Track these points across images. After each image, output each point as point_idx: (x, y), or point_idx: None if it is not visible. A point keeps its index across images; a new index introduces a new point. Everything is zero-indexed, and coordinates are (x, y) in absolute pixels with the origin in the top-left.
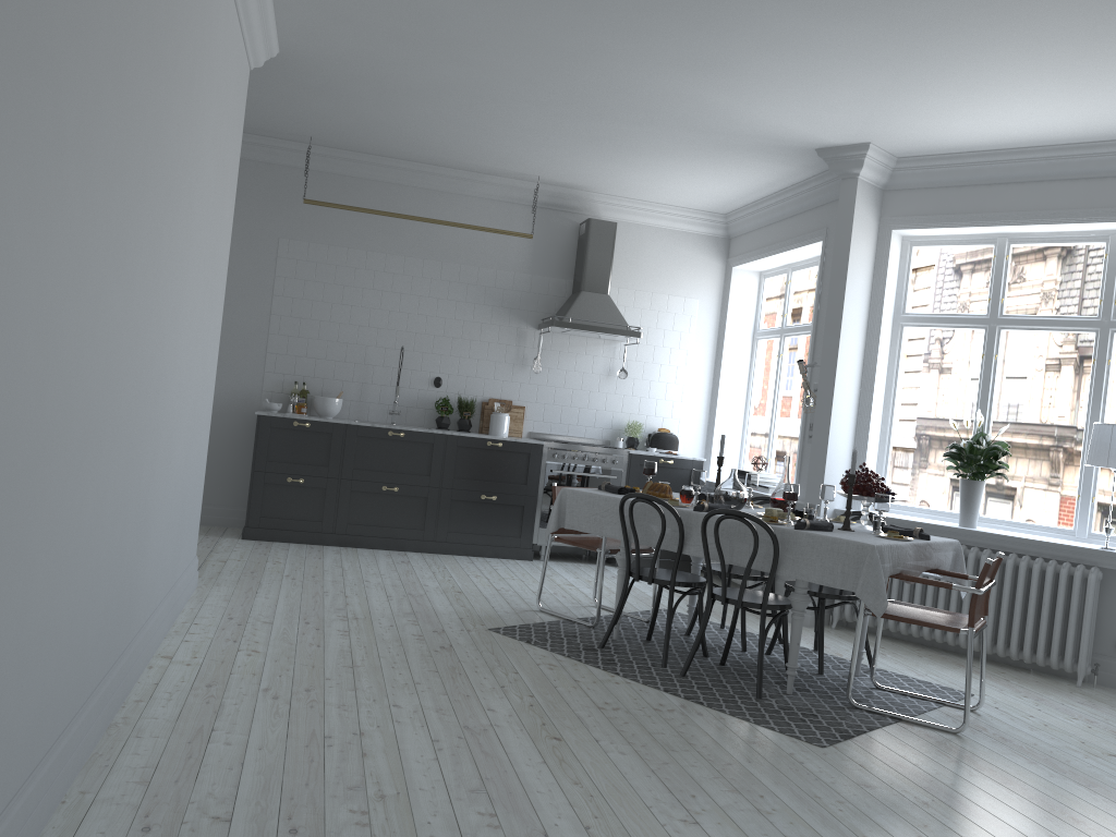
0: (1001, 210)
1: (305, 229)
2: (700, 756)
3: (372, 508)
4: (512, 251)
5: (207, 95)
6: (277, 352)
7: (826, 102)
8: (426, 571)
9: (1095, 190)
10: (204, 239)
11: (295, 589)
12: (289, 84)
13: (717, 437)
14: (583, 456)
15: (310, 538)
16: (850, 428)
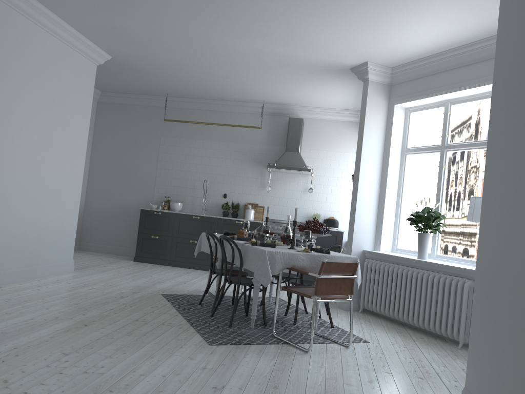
0: (437, 87)
1: (171, 132)
2: (135, 338)
3: (185, 250)
4: (258, 135)
5: (21, 72)
6: (159, 184)
7: (320, 43)
8: (189, 276)
9: (478, 68)
10: (37, 128)
11: (111, 275)
12: (132, 71)
13: None
14: (281, 228)
15: (160, 262)
16: (373, 208)
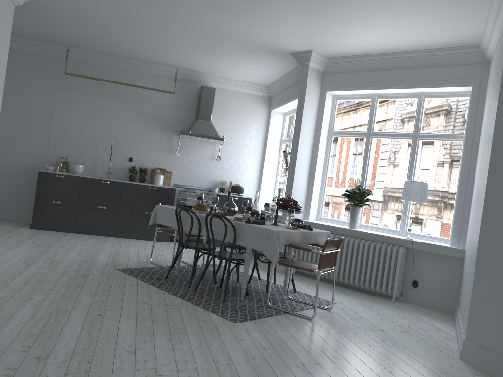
0: (371, 83)
1: (68, 87)
2: (167, 325)
3: (93, 216)
4: (167, 100)
5: None
6: (54, 143)
7: (284, 29)
8: (110, 244)
9: (411, 73)
10: None
11: (34, 249)
12: (45, 16)
13: (262, 188)
14: (195, 194)
15: (63, 229)
16: (305, 182)
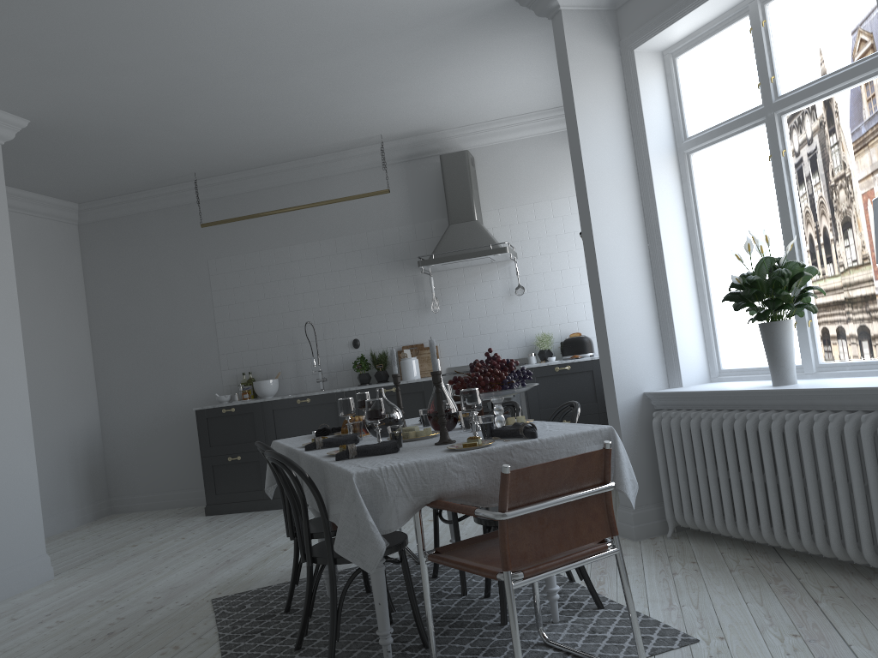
0: None
1: (224, 246)
2: None
3: None
4: (392, 208)
5: None
6: (226, 352)
7: None
8: None
9: None
10: None
11: (130, 570)
12: (93, 141)
13: None
14: None
15: (256, 506)
16: (644, 293)
